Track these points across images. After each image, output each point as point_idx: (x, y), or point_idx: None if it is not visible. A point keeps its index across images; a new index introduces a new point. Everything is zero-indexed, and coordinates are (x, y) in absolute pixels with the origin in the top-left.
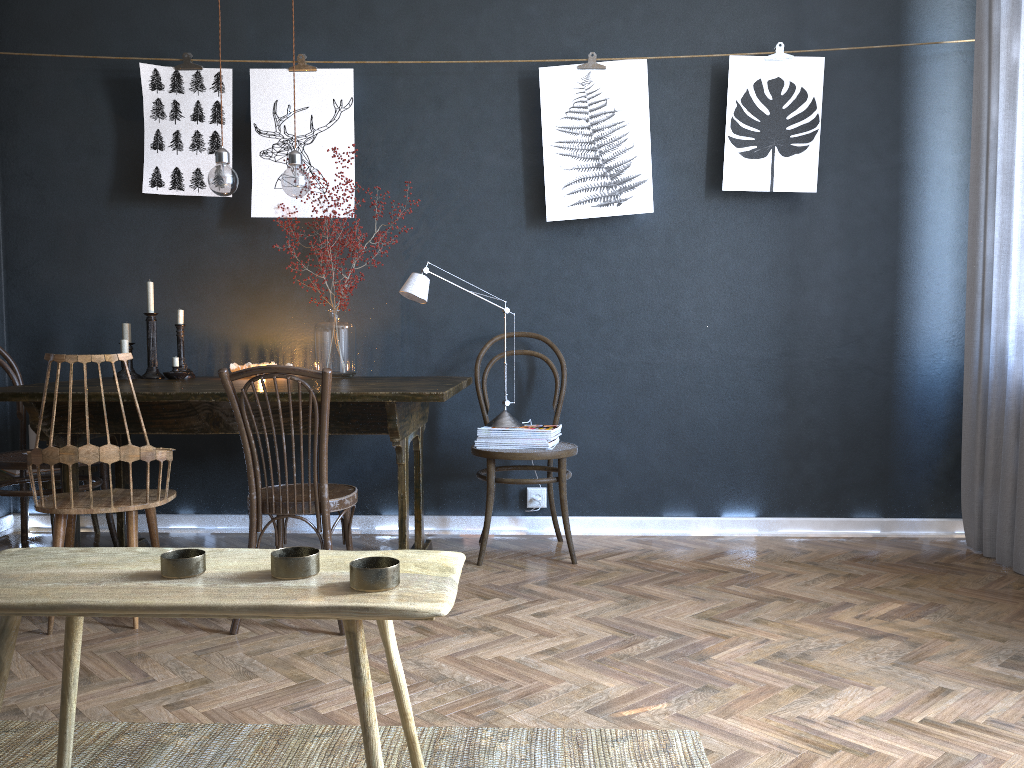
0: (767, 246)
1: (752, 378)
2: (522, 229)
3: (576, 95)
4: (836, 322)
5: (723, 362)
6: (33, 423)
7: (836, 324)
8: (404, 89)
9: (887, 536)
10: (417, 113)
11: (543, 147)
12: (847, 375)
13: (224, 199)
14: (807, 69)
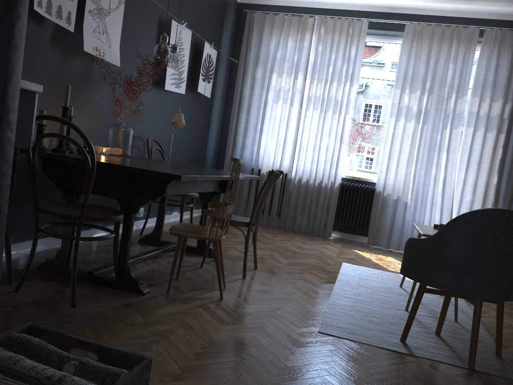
0: (193, 113)
1: (185, 161)
2: (150, 88)
3: (178, 37)
4: (199, 143)
5: (181, 155)
6: (167, 191)
7: (199, 143)
8: (129, 1)
9: (199, 215)
10: (131, 16)
11: None
12: (198, 161)
13: (54, 27)
14: (214, 54)
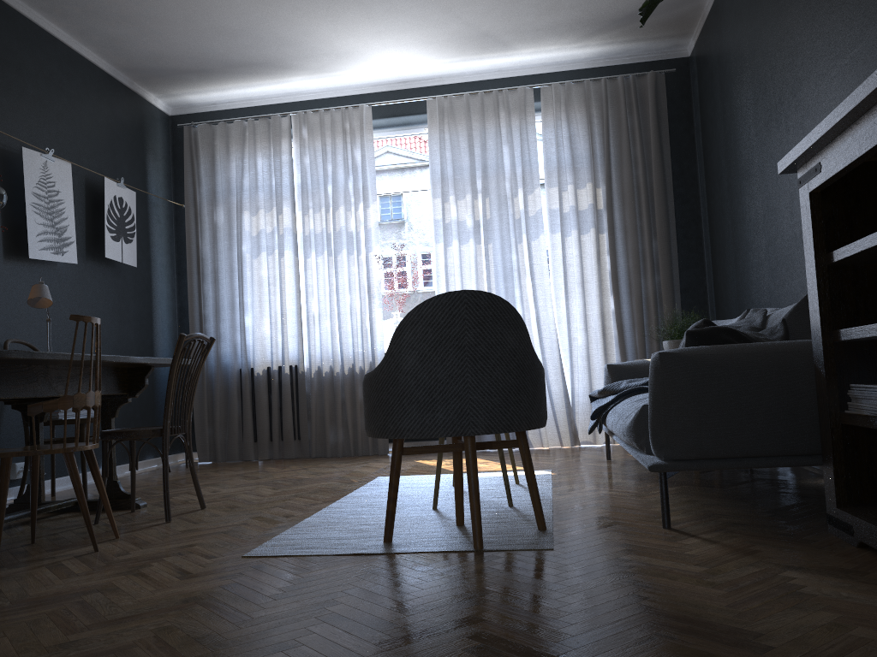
0: (110, 295)
1: None
2: (1, 260)
3: (41, 173)
4: (135, 343)
5: None
6: None
7: (135, 345)
8: None
9: (161, 467)
10: None
11: (26, 204)
12: None
13: None
14: (131, 196)
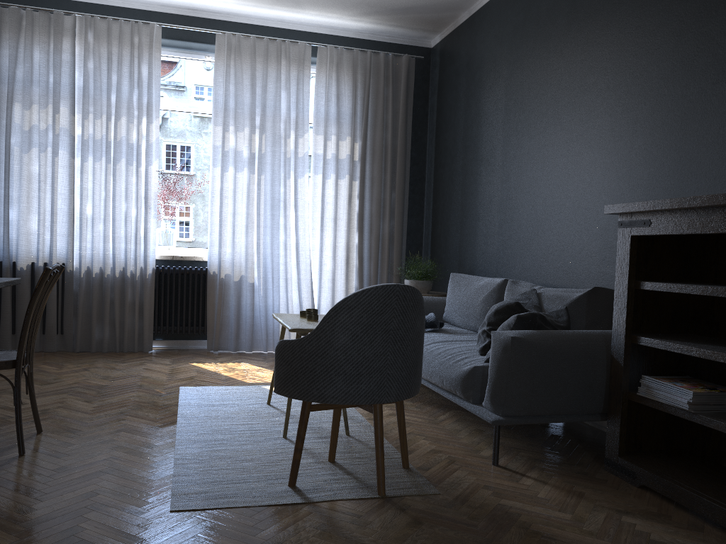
0: None
1: None
2: None
3: None
4: None
5: None
6: None
7: None
8: None
9: None
10: None
11: None
12: None
13: None
14: None
